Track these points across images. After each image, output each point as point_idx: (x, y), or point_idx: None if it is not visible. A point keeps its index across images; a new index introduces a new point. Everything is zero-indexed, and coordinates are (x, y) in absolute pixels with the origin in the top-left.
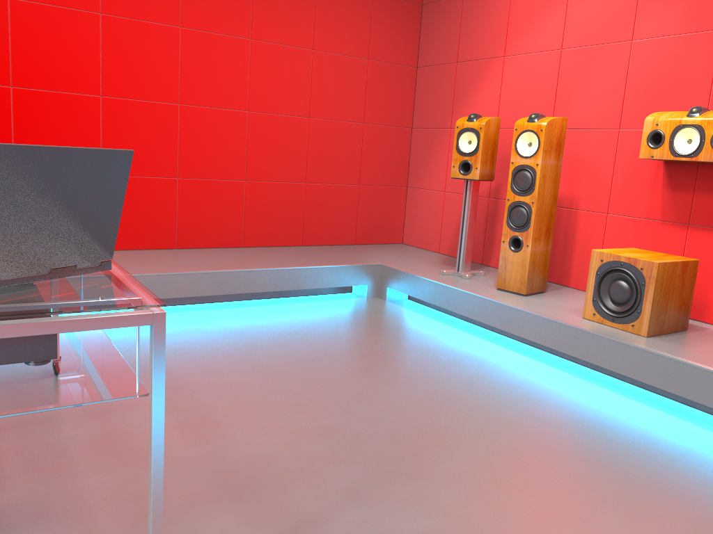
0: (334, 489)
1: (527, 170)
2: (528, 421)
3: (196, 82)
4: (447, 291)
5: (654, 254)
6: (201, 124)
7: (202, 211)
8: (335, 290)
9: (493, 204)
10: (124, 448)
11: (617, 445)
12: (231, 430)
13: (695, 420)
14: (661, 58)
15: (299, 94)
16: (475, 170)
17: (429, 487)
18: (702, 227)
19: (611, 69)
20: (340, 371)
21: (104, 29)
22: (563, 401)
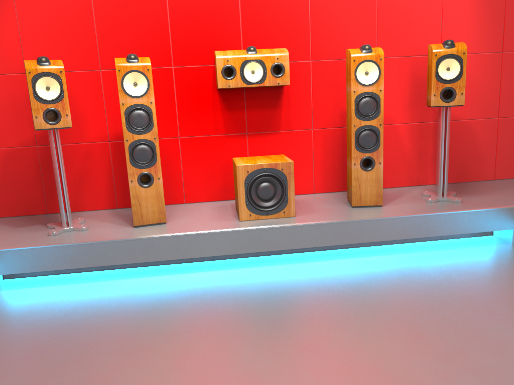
0: None
1: (141, 109)
2: (339, 309)
3: None
4: (96, 248)
5: (264, 158)
6: None
7: None
8: None
9: (44, 152)
10: None
11: (386, 290)
12: None
13: (352, 255)
14: (196, 8)
15: None
16: (66, 117)
17: None
18: (256, 133)
19: (152, 15)
20: (170, 382)
21: None
22: (308, 285)
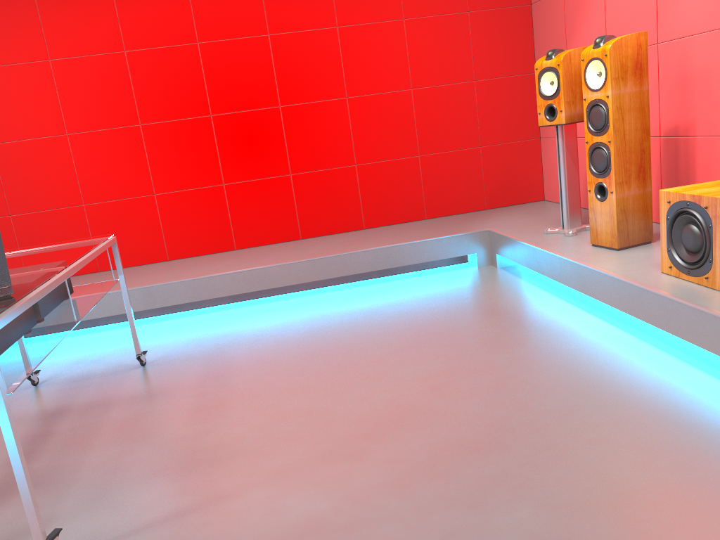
0: (267, 468)
1: (600, 105)
2: (531, 398)
3: (291, 82)
4: (536, 254)
5: None
6: (303, 120)
7: (318, 201)
8: (449, 262)
9: None
10: (139, 428)
11: (616, 426)
12: (231, 411)
13: None
14: None
15: (397, 68)
16: (561, 113)
17: (356, 469)
18: None
19: None
20: (377, 350)
21: (202, 56)
22: (598, 374)
